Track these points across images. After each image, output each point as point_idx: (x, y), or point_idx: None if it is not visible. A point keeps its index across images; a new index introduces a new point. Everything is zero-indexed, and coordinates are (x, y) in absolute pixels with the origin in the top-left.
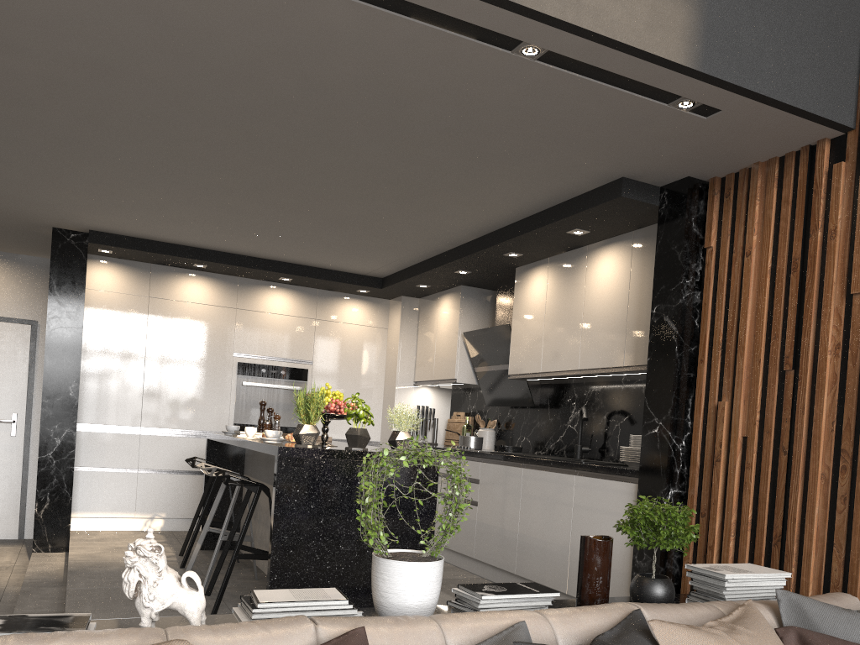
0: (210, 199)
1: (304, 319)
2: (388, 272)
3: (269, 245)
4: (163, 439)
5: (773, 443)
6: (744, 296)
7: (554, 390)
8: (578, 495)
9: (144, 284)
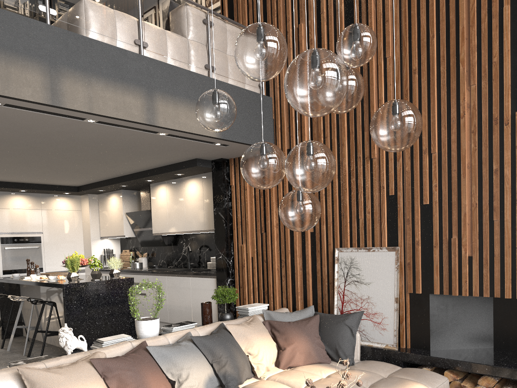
0: None
1: (35, 210)
2: (81, 184)
3: (18, 177)
4: None
5: (261, 258)
6: (246, 205)
7: (174, 237)
8: (192, 285)
9: None
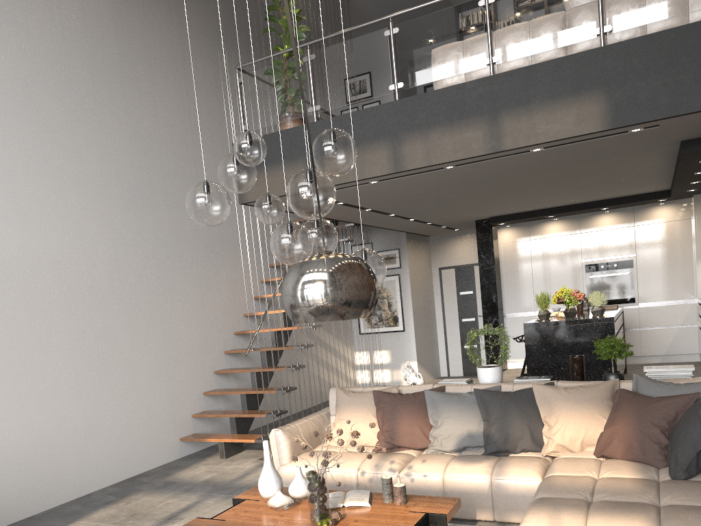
0: (515, 199)
1: (625, 228)
2: (666, 187)
3: (574, 199)
4: None
5: None
6: None
7: None
8: None
9: (526, 233)
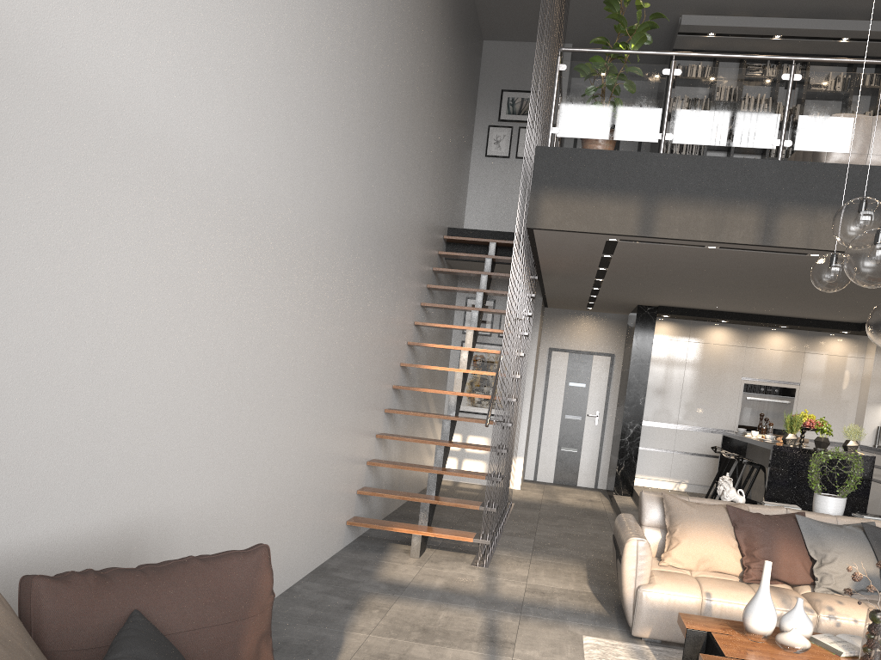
0: (739, 296)
1: (795, 353)
2: (865, 321)
3: (773, 310)
4: (690, 433)
5: None
6: None
7: None
8: None
9: (685, 333)
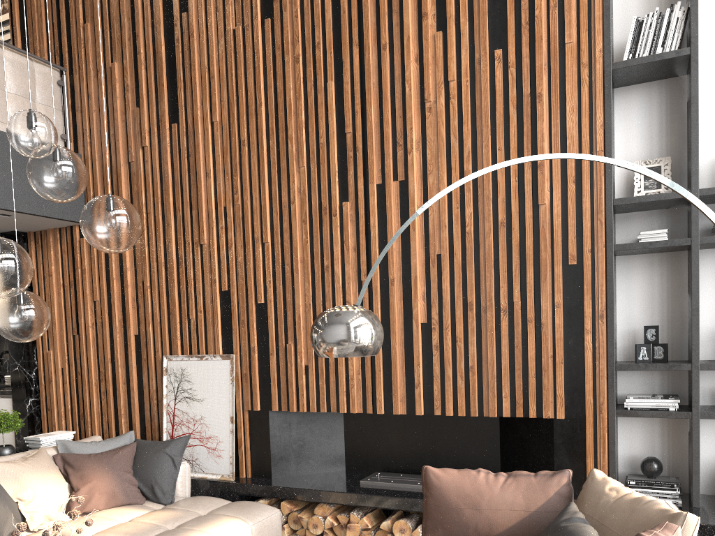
0: None
1: None
2: None
3: None
4: None
5: (75, 370)
6: (52, 296)
7: None
8: None
9: None
